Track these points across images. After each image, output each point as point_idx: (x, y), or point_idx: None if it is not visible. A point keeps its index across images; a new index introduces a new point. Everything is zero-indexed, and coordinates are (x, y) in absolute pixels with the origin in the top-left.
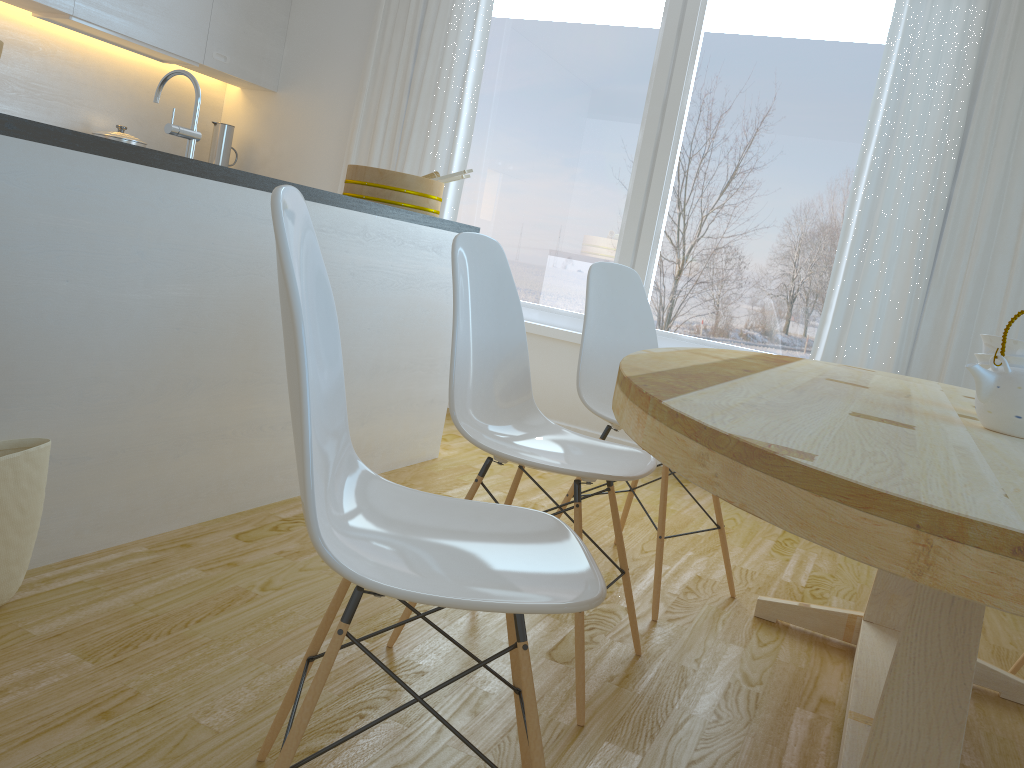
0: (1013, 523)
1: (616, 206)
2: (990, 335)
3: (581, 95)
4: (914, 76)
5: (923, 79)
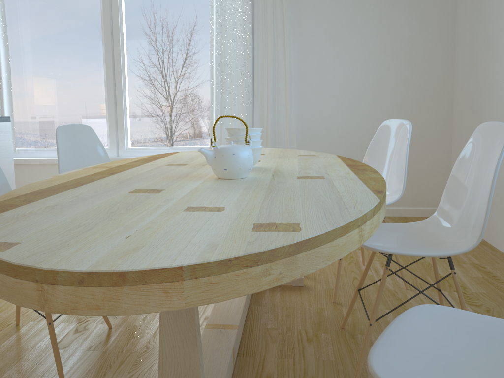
0: (85, 264)
1: (100, 88)
2: (227, 128)
3: (67, 32)
4: (225, 0)
5: (229, 1)
